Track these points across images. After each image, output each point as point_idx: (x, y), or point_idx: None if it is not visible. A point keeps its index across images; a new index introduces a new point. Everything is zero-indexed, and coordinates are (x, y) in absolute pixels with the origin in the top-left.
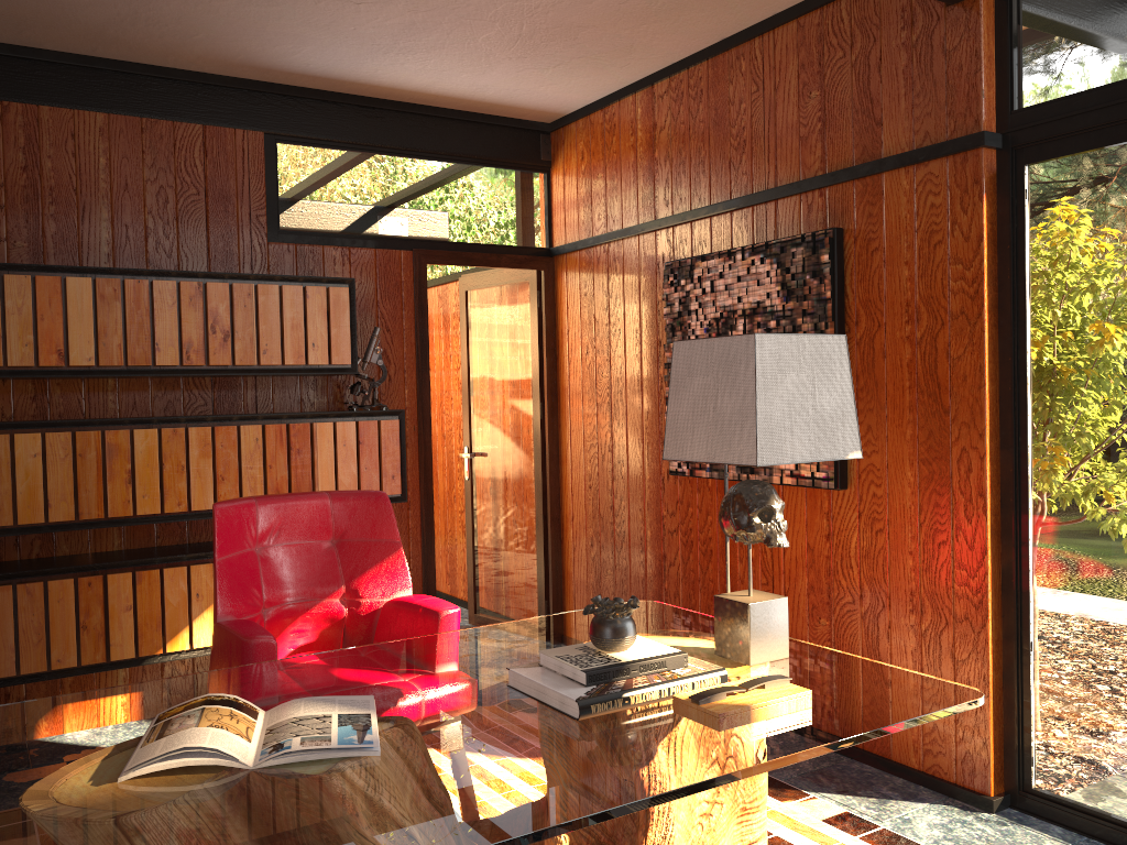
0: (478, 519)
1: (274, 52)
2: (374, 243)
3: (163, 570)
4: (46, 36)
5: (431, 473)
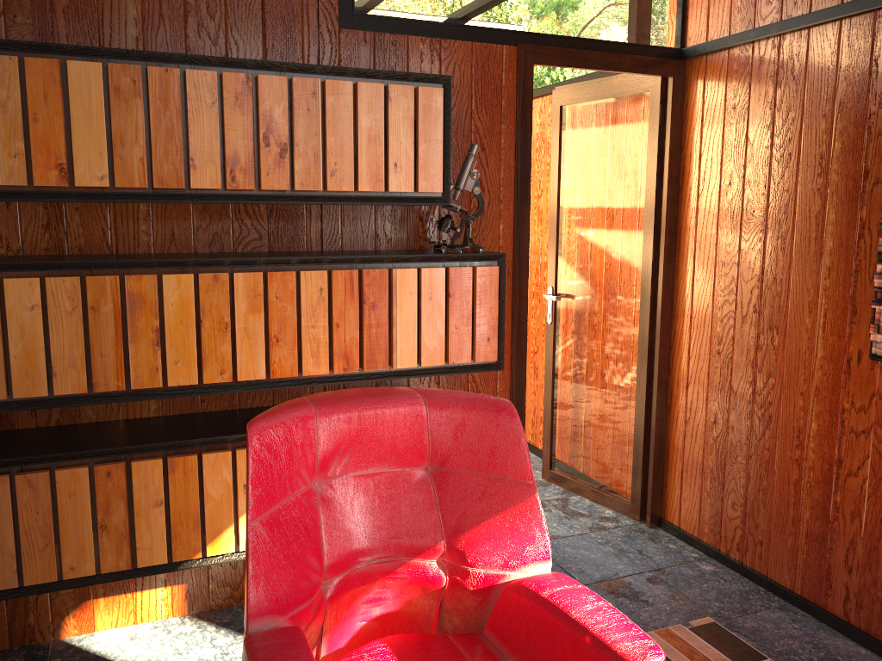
0: (560, 369)
1: None
2: (471, 35)
3: (202, 456)
4: None
5: (526, 328)
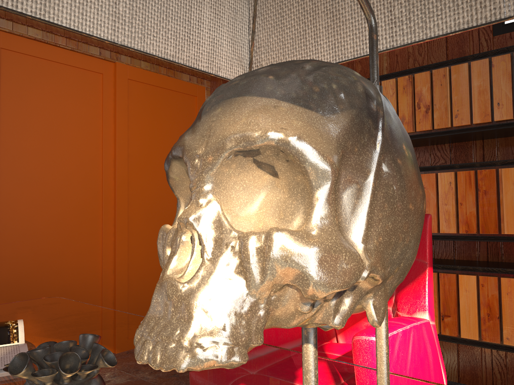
0: None
1: None
2: None
3: None
4: None
5: None
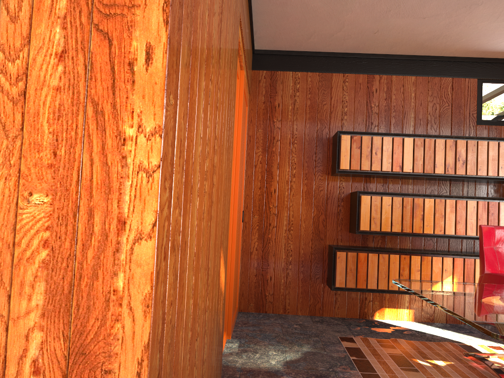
0: None
1: (492, 43)
2: None
3: (432, 257)
4: (399, 49)
5: None
